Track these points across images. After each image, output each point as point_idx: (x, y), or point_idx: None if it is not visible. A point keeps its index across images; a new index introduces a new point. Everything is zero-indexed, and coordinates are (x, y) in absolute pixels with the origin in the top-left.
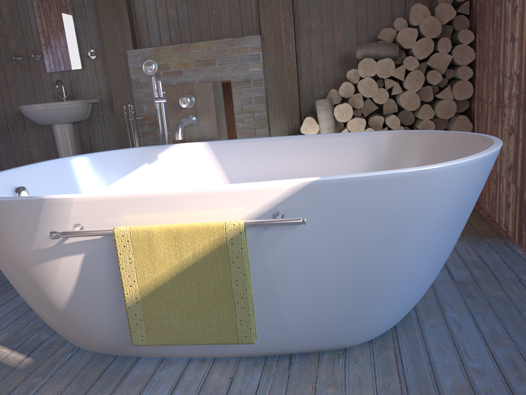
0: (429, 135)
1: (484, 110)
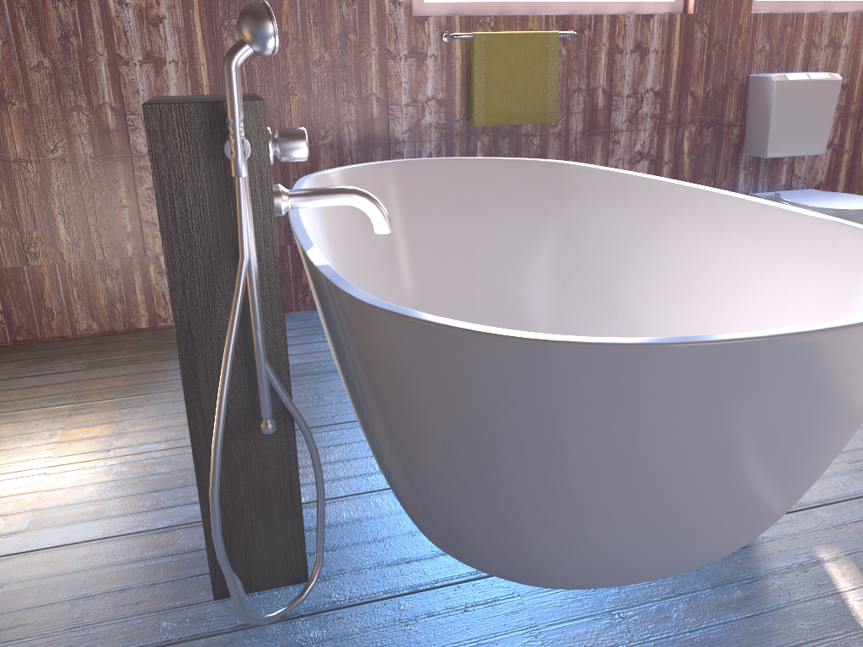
0: (336, 175)
1: (21, 176)
